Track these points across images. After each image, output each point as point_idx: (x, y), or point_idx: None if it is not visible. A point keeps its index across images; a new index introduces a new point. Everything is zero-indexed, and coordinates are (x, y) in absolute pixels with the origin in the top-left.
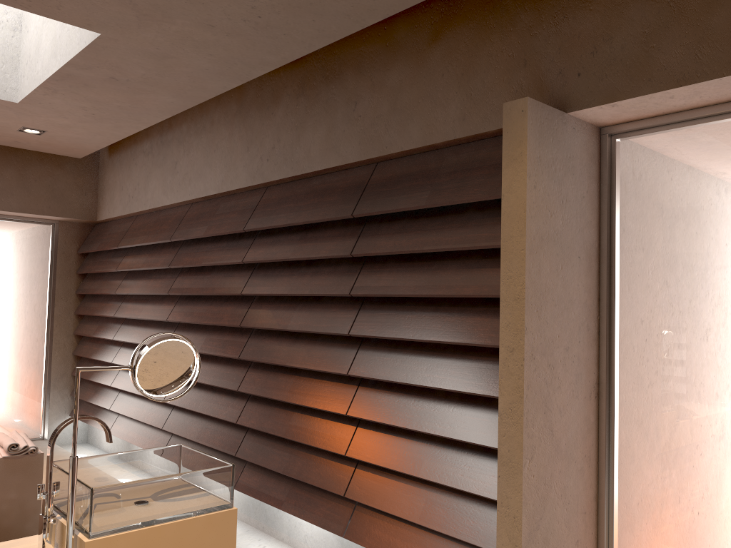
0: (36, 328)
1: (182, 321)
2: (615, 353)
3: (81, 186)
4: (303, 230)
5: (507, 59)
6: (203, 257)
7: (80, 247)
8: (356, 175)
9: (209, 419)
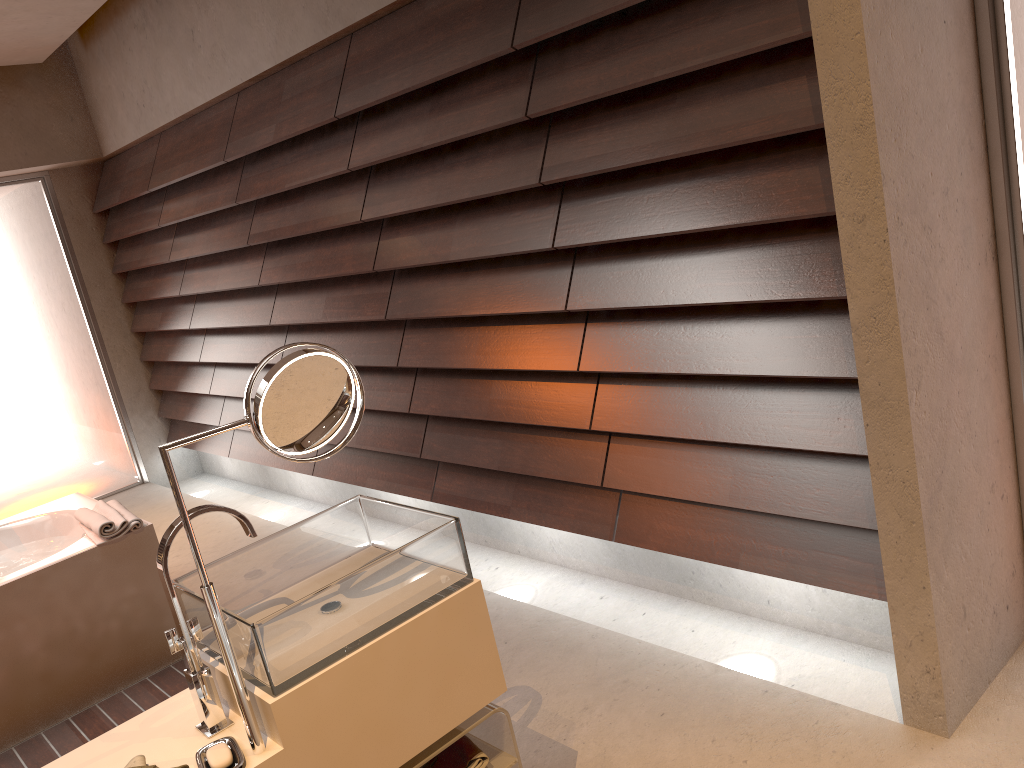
0: (77, 337)
1: (283, 281)
2: (1020, 178)
3: (61, 108)
4: (433, 94)
5: None
6: (284, 177)
7: (94, 203)
8: None
9: (366, 413)
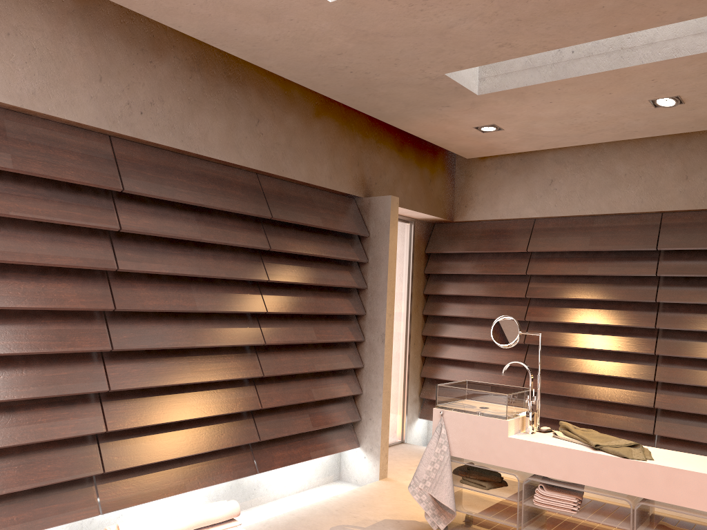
0: None
1: None
2: None
3: None
4: (193, 211)
5: (351, 156)
6: None
7: None
8: (244, 178)
9: None
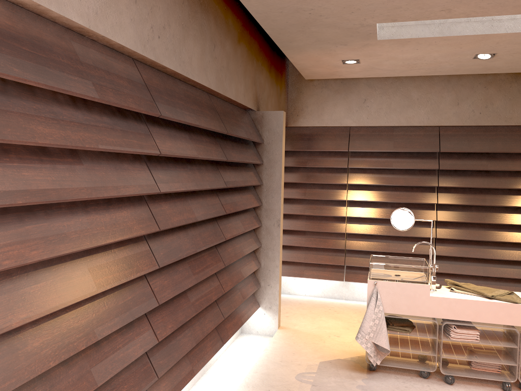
0: None
1: (56, 255)
2: None
3: None
4: (185, 130)
5: (252, 77)
6: (88, 135)
7: None
8: (204, 97)
9: None
